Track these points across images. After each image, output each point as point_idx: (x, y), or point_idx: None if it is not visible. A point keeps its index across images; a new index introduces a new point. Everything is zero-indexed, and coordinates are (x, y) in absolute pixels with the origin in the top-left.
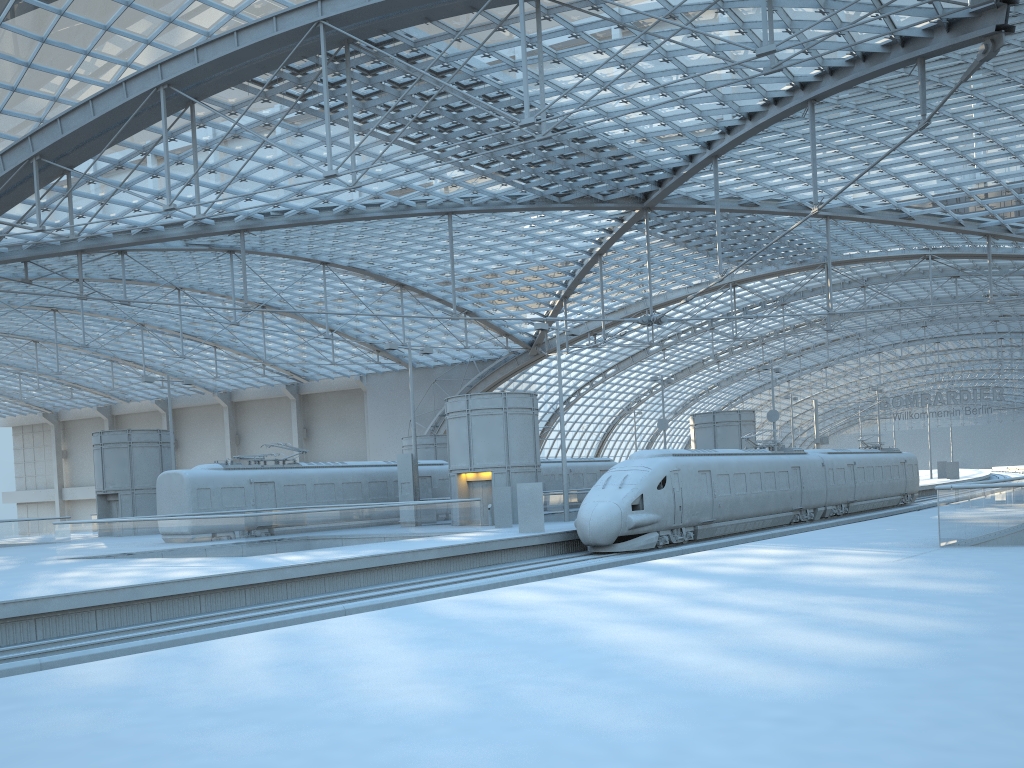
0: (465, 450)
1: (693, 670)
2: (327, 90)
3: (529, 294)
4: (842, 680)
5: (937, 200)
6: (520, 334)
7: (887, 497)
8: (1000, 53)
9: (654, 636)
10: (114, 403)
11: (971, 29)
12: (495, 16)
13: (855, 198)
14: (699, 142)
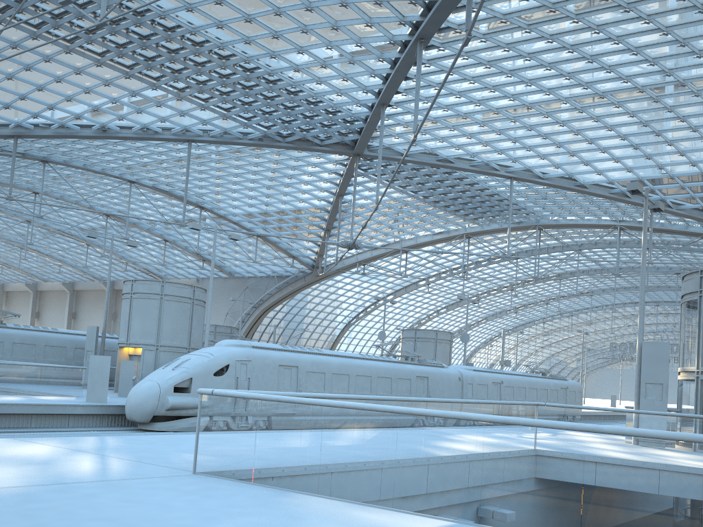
0: (126, 327)
1: None
2: None
3: (300, 225)
4: None
5: (602, 172)
6: (304, 257)
7: None
8: (594, 7)
9: None
10: (36, 281)
11: None
12: None
13: (533, 164)
14: (368, 91)
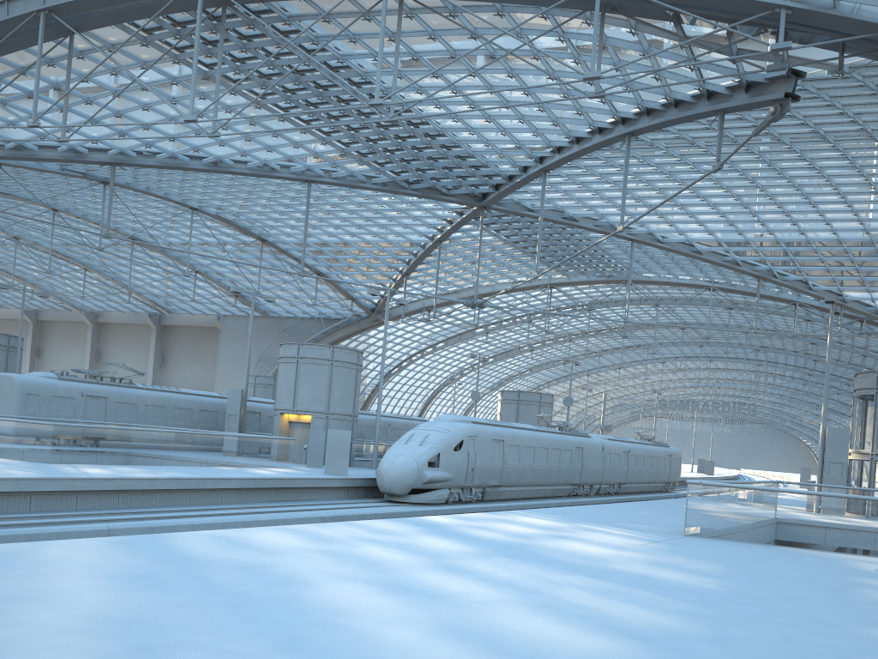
0: (290, 393)
1: (393, 651)
2: (198, 42)
3: (376, 266)
4: None
5: (722, 241)
6: (364, 300)
7: (653, 483)
8: (785, 123)
9: (378, 602)
10: None
11: (765, 93)
12: (363, 6)
13: (657, 228)
14: (533, 156)
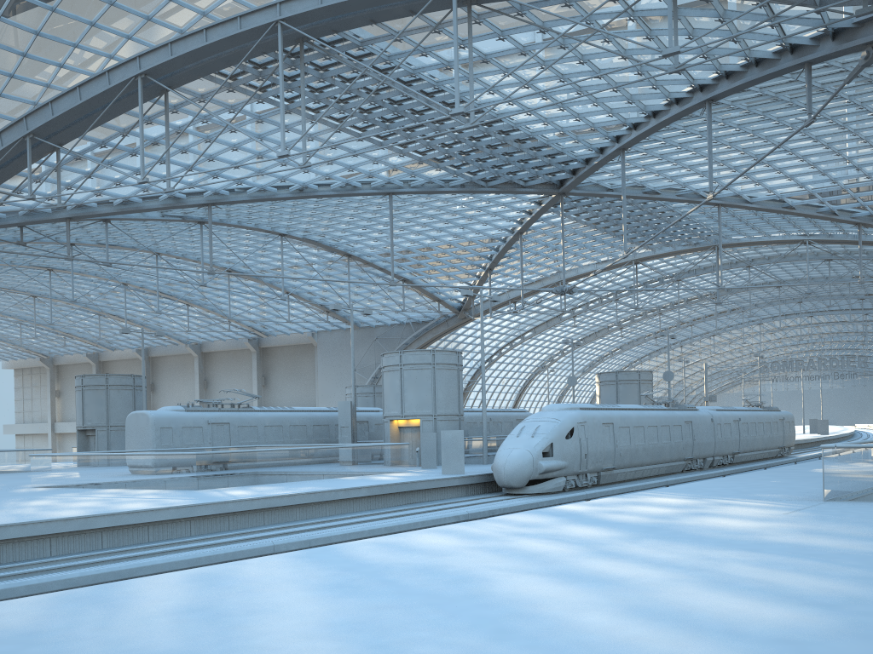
0: (397, 399)
1: (595, 634)
2: (282, 81)
3: (459, 266)
4: (750, 653)
5: (815, 192)
6: (450, 300)
7: (767, 449)
8: None
9: (557, 590)
10: (101, 351)
11: (854, 38)
12: (432, 20)
13: (744, 189)
14: (609, 136)
